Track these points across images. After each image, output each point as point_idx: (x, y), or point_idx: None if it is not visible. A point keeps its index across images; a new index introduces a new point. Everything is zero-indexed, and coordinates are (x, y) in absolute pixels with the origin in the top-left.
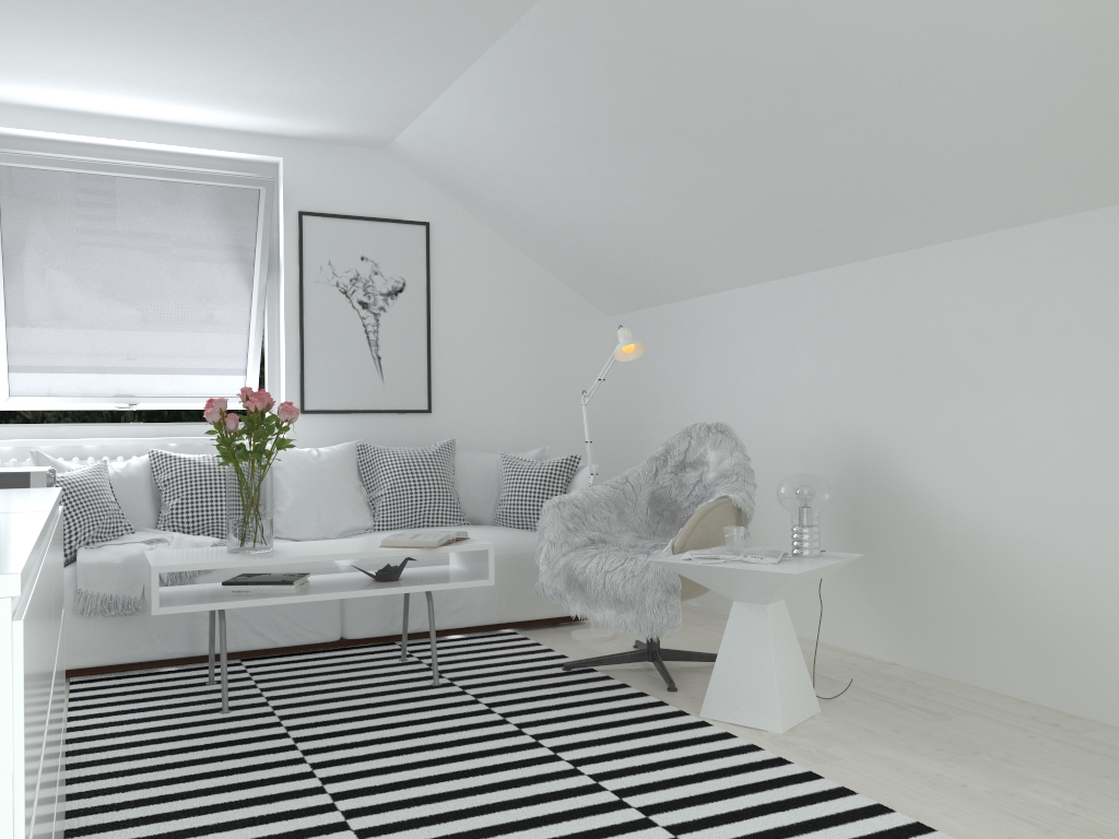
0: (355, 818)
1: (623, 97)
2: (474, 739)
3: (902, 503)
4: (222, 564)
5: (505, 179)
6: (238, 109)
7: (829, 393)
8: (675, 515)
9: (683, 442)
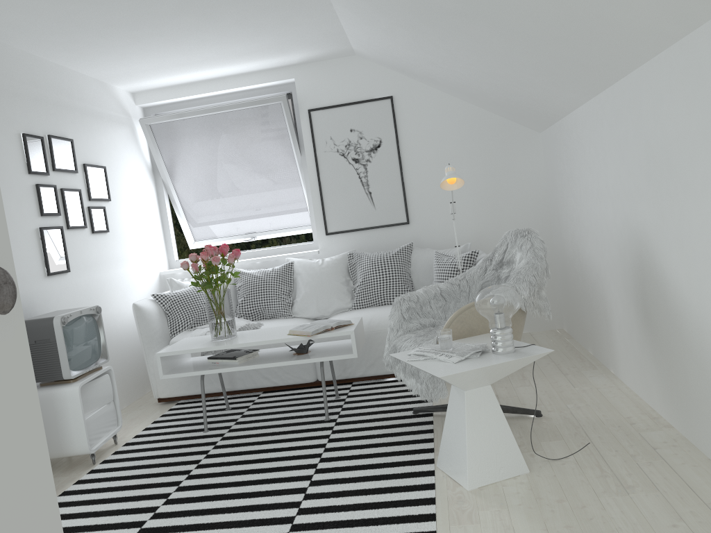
0: (153, 520)
1: None
2: (285, 467)
3: (661, 290)
4: (190, 350)
5: (411, 60)
6: (248, 60)
7: (623, 193)
8: None
9: (504, 245)
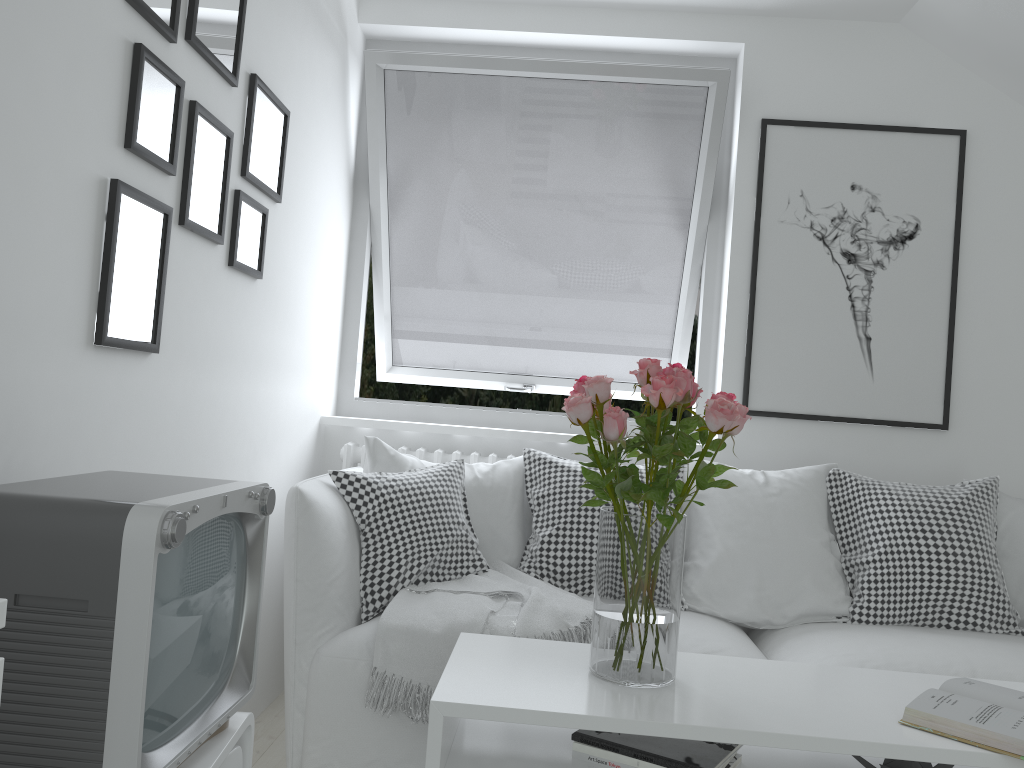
0: None
1: None
2: None
3: None
4: (564, 718)
5: None
6: None
7: None
8: None
9: None
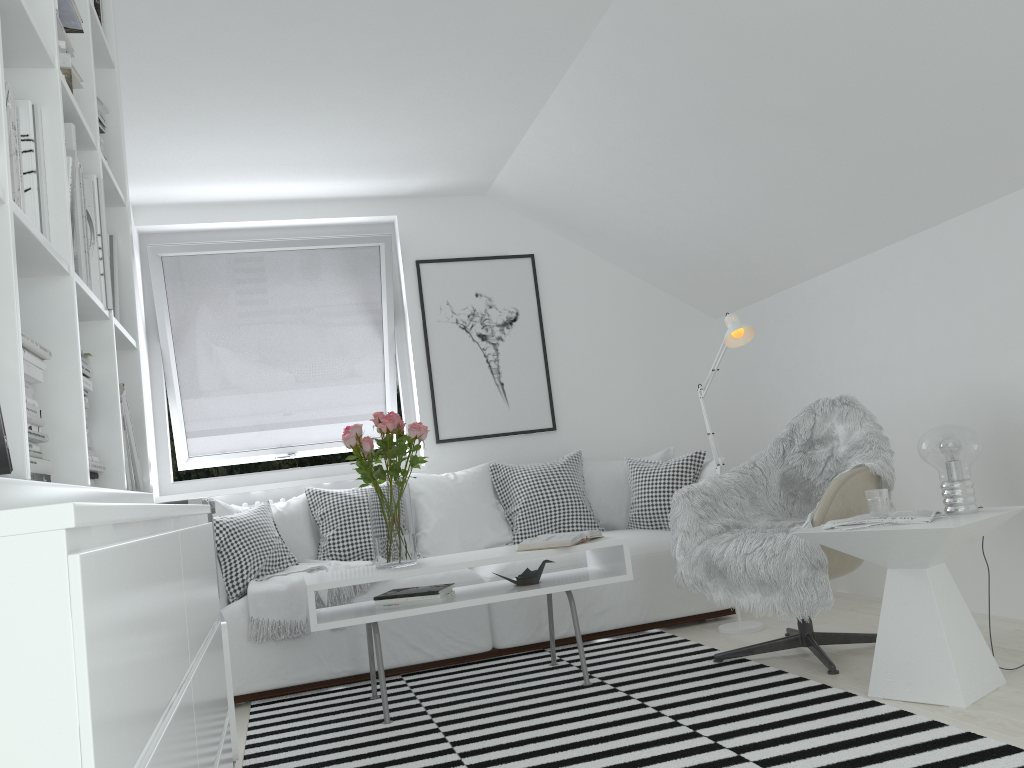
0: None
1: (699, 91)
2: (629, 732)
3: None
4: (370, 578)
5: (598, 200)
6: (353, 176)
7: (958, 352)
8: (810, 494)
9: (808, 420)
